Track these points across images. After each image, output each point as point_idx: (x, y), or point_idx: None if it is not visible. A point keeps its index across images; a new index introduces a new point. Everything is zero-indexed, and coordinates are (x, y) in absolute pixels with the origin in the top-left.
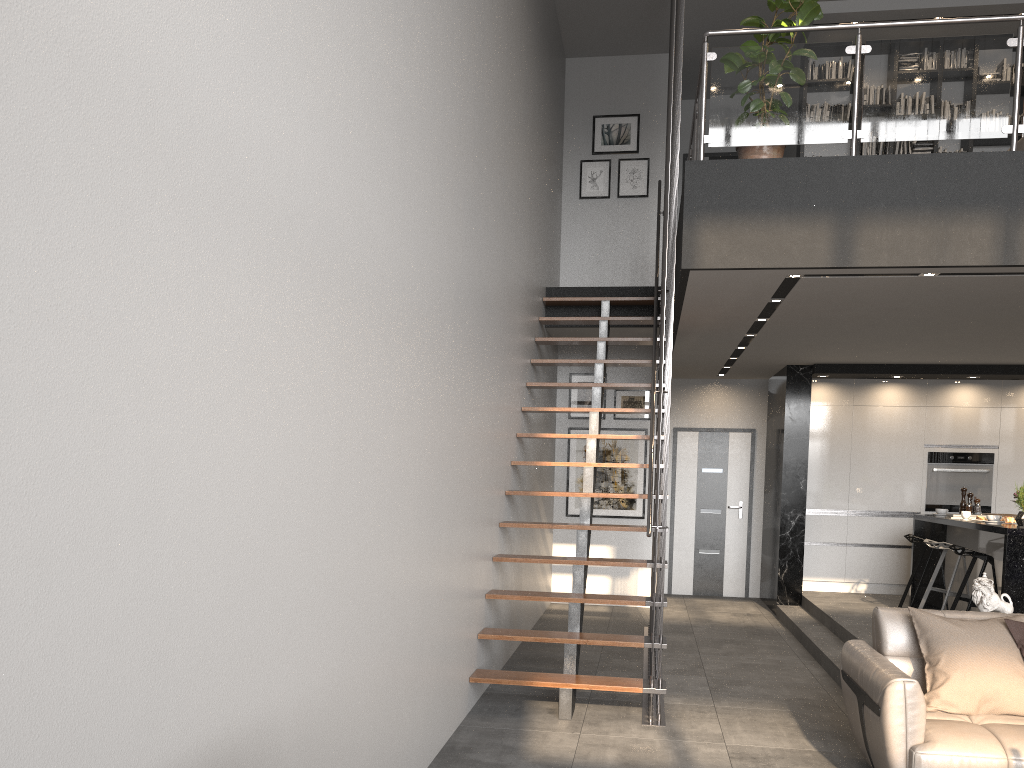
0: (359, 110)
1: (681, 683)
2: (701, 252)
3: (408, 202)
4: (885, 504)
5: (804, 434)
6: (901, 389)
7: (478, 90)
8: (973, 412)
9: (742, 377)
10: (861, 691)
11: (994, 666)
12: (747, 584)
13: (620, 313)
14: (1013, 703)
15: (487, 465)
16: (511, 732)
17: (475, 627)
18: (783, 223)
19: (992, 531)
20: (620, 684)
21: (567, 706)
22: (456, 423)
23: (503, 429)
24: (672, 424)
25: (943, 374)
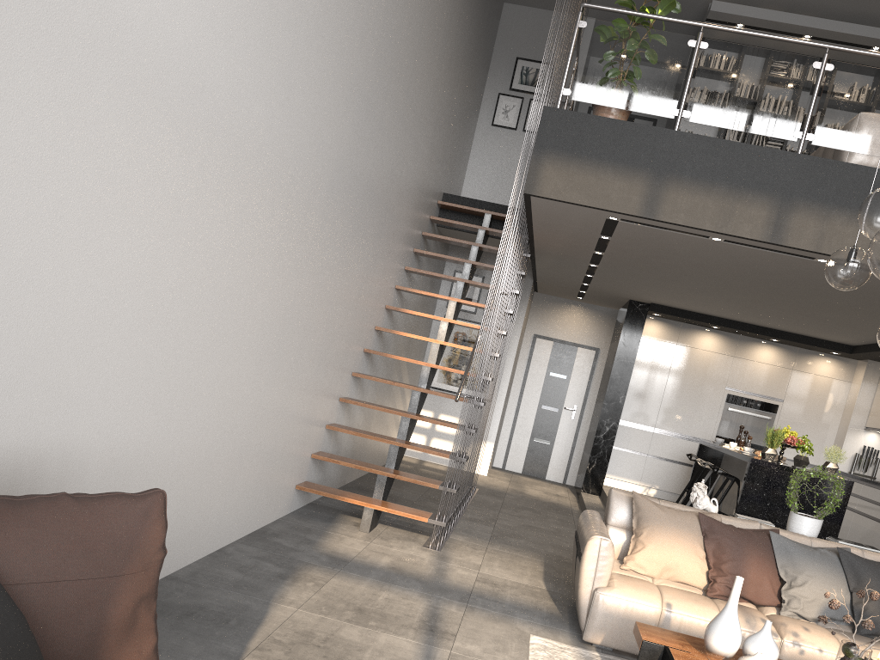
0: (249, 2)
1: (471, 528)
2: (541, 183)
3: (292, 87)
4: (685, 429)
5: (631, 359)
6: (717, 338)
7: (390, 11)
8: (770, 369)
9: (597, 304)
10: (578, 545)
11: (680, 545)
12: (566, 473)
13: (499, 227)
14: (686, 575)
15: (346, 322)
16: (316, 531)
17: (310, 447)
18: (609, 173)
19: (742, 459)
20: (412, 513)
21: (367, 522)
22: (316, 278)
23: (371, 297)
24: (533, 331)
25: (750, 332)
